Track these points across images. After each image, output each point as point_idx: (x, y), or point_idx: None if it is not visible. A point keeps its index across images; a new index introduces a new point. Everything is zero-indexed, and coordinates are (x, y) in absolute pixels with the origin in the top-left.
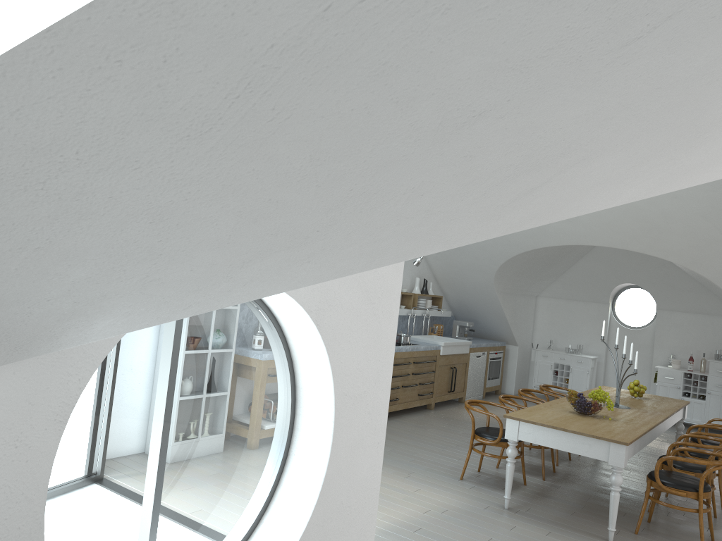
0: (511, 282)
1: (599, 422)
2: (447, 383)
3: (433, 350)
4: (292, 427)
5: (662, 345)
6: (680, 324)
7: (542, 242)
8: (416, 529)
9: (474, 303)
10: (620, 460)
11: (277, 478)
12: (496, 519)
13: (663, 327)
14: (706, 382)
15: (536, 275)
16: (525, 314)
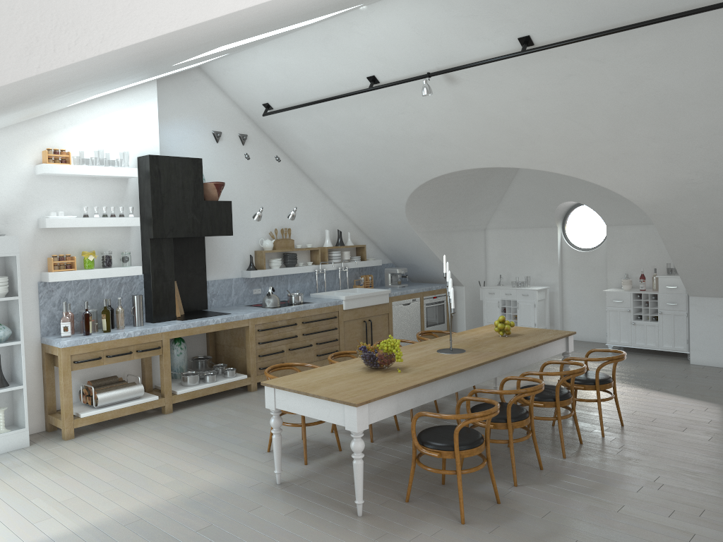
0: (434, 219)
1: (377, 377)
2: (361, 338)
3: (331, 306)
4: None
5: (615, 265)
6: (632, 239)
7: (429, 173)
8: (132, 521)
9: (404, 248)
10: (353, 424)
11: None
12: (249, 499)
13: (614, 244)
14: (657, 301)
15: (464, 208)
16: (470, 251)
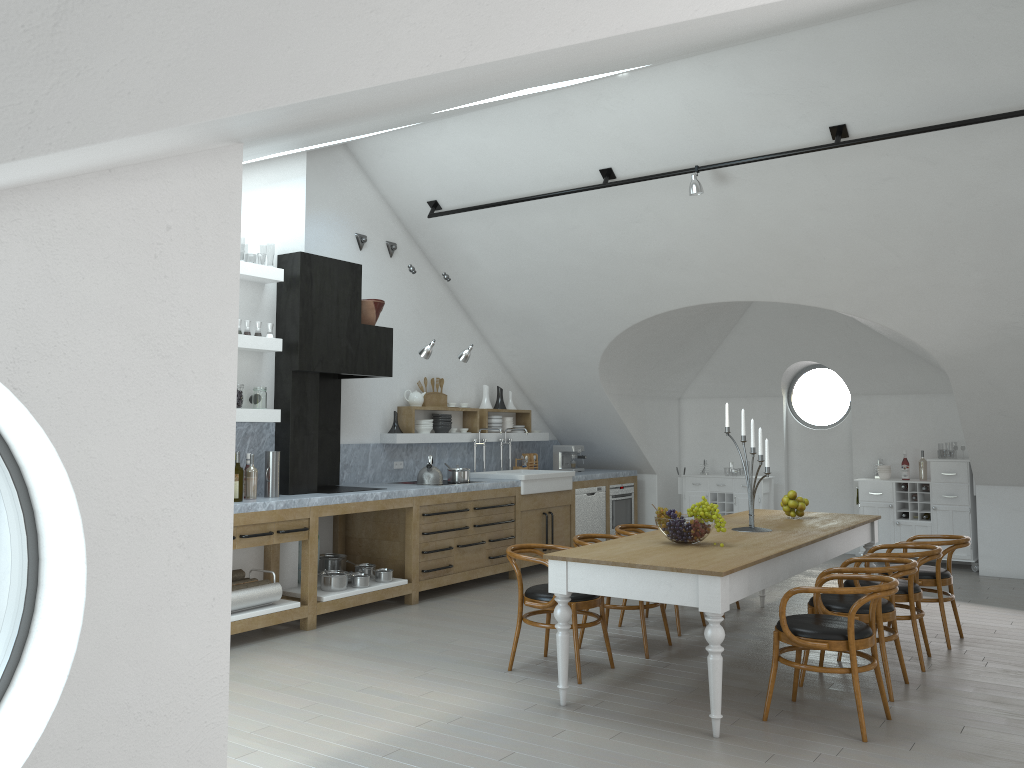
0: (629, 377)
1: (700, 550)
2: (539, 537)
3: (507, 488)
4: (34, 583)
5: (864, 447)
6: (886, 413)
7: (652, 307)
8: (390, 752)
9: (581, 417)
10: (714, 602)
11: (6, 675)
12: (538, 723)
13: (862, 420)
14: (929, 492)
15: (666, 365)
16: (663, 426)
